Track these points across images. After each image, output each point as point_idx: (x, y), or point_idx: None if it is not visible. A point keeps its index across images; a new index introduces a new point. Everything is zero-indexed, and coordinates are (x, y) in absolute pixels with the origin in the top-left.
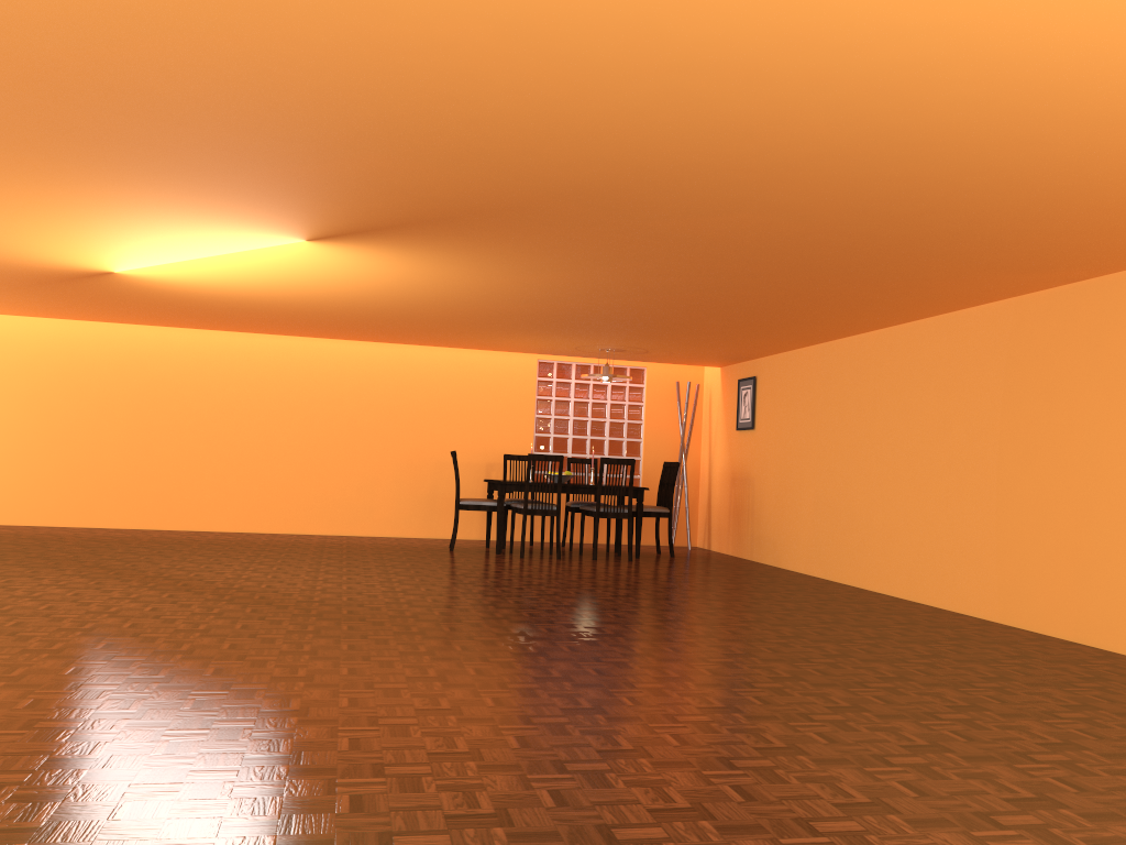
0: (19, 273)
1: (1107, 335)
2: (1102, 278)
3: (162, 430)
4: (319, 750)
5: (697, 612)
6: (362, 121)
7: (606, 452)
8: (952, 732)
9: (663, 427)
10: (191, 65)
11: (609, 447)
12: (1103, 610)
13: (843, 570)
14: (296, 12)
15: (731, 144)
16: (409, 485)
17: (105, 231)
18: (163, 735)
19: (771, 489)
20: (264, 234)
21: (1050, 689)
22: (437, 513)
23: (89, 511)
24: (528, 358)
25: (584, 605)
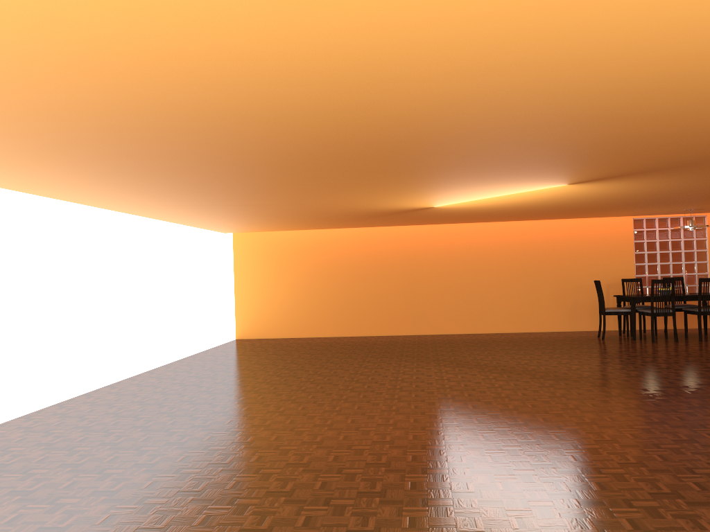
0: (381, 212)
1: None
2: None
3: (420, 281)
4: None
5: None
6: (679, 139)
7: (683, 271)
8: None
9: None
10: (615, 133)
11: (685, 268)
12: None
13: None
14: (704, 111)
15: None
16: (560, 301)
17: (458, 193)
18: (647, 452)
19: None
20: (546, 185)
21: None
22: (578, 316)
23: (387, 326)
24: (626, 218)
25: None
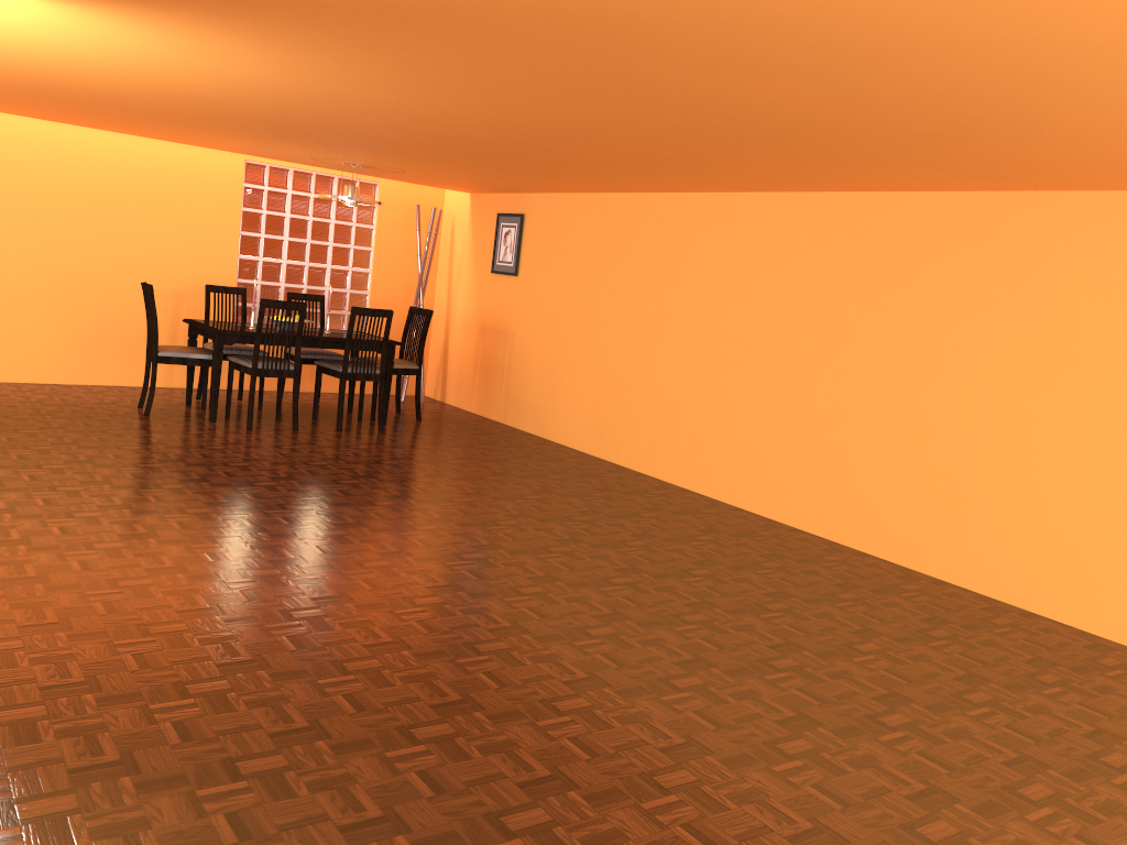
0: None
1: (1034, 260)
2: (1037, 194)
3: None
4: None
5: (554, 553)
6: None
7: (327, 284)
8: (1080, 838)
9: (396, 257)
10: None
11: (331, 277)
12: (981, 552)
13: (636, 456)
14: None
15: (948, 4)
16: (67, 316)
17: None
18: None
19: (538, 349)
20: None
21: (1035, 696)
22: (106, 353)
23: None
24: (233, 156)
25: (416, 550)
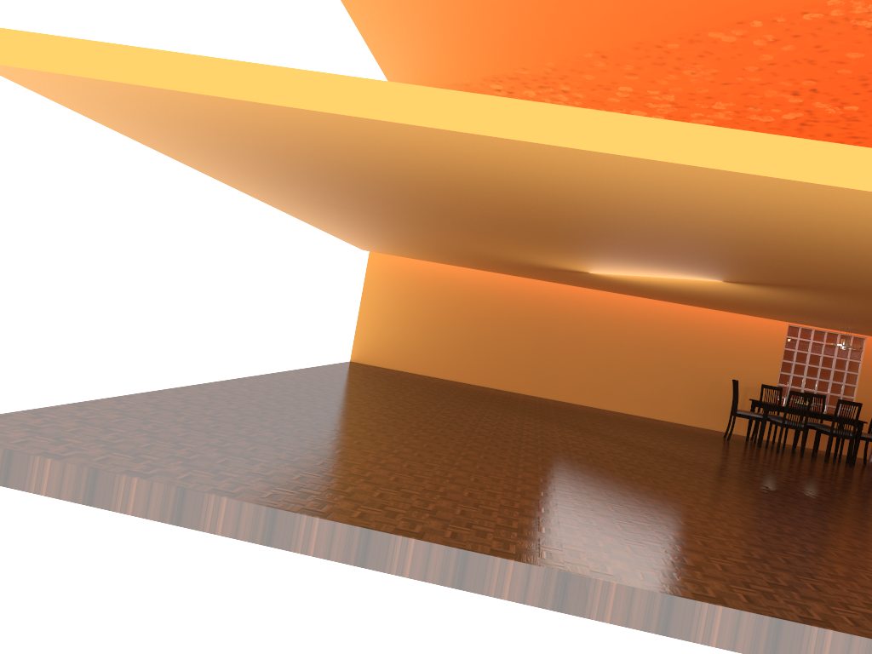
0: (535, 266)
1: None
2: None
3: (552, 342)
4: (800, 534)
5: None
6: (820, 269)
7: (828, 390)
8: None
9: None
10: (765, 255)
11: (831, 387)
12: None
13: None
14: (834, 255)
15: None
16: (693, 393)
17: (618, 266)
18: (731, 516)
19: None
20: (703, 277)
21: None
22: (708, 413)
23: (509, 382)
24: (782, 322)
25: (848, 492)
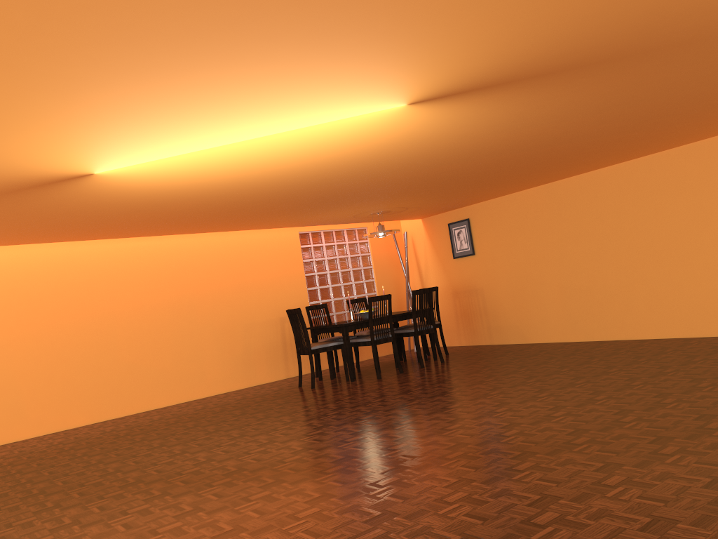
0: None
1: None
2: None
3: (3, 346)
4: None
5: (670, 372)
6: None
7: (354, 293)
8: None
9: (385, 268)
10: None
11: (356, 288)
12: None
13: (607, 331)
14: None
15: None
16: (228, 348)
17: (211, 107)
18: None
19: (505, 292)
20: (383, 98)
21: None
22: (252, 365)
23: None
24: (292, 231)
25: (603, 389)
